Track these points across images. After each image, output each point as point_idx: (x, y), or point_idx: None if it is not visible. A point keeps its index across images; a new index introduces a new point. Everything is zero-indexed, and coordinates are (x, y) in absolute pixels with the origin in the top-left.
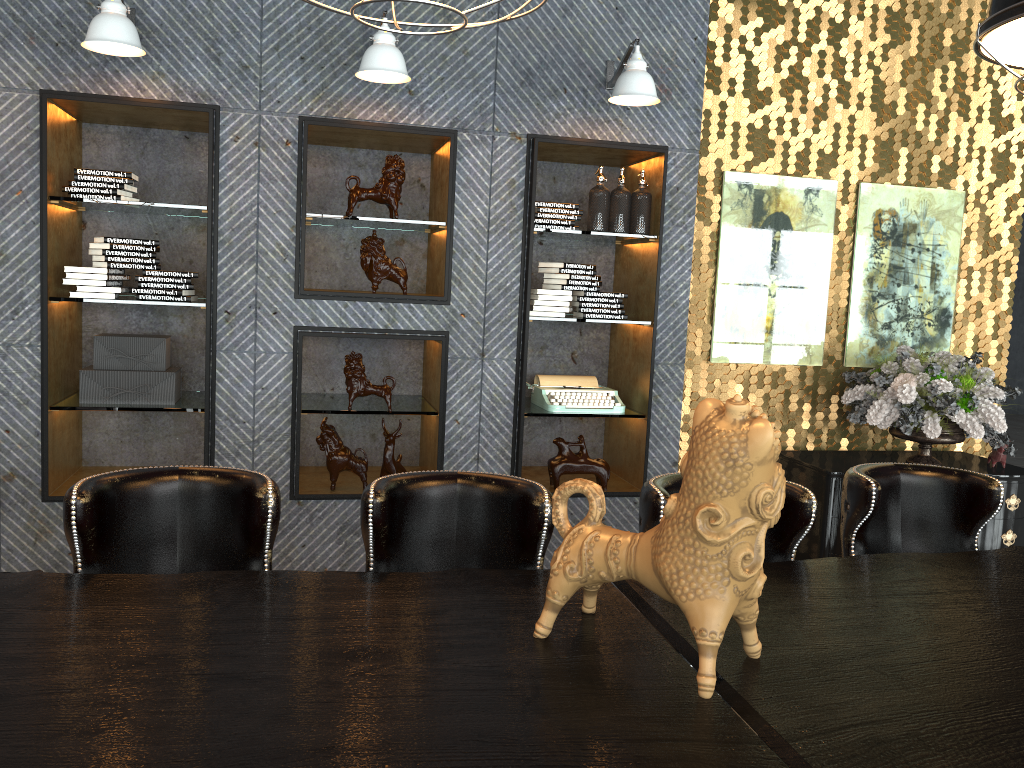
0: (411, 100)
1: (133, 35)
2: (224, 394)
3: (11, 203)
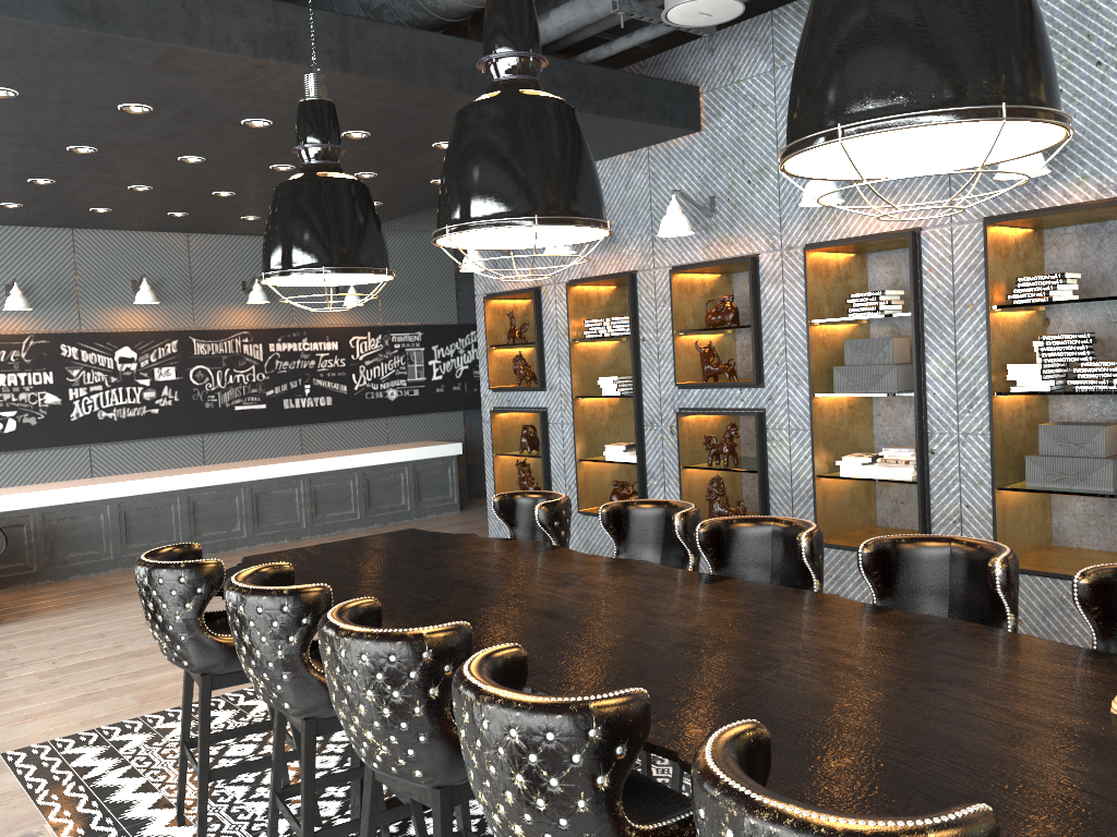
0: None
1: (1033, 159)
2: None
3: (964, 316)
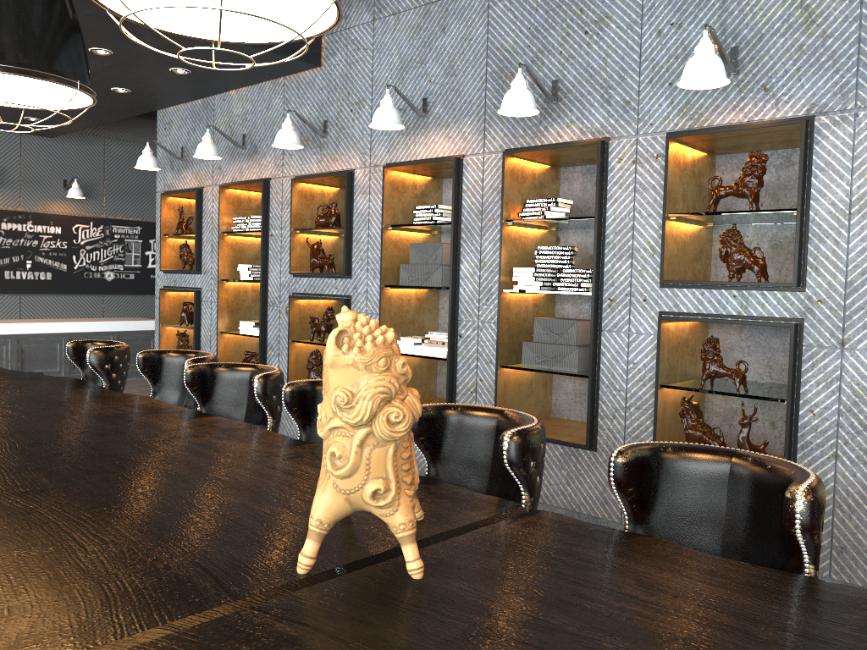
0: (766, 96)
1: (525, 99)
2: (606, 366)
3: (488, 227)
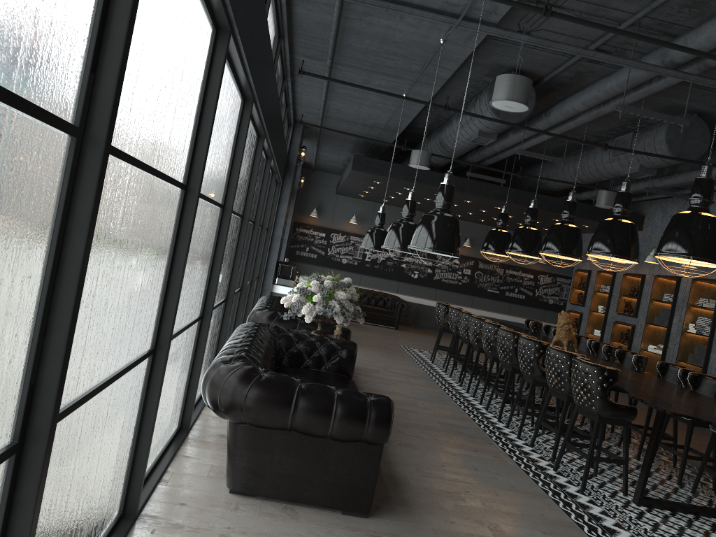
0: None
1: None
2: (710, 365)
3: (684, 306)
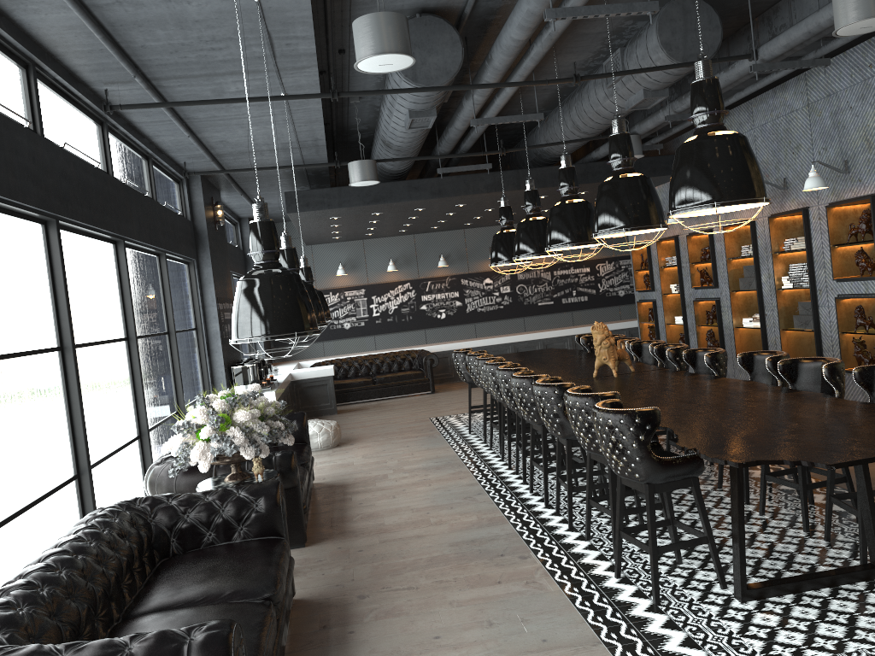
0: (860, 184)
1: None
2: (822, 324)
3: (769, 256)
